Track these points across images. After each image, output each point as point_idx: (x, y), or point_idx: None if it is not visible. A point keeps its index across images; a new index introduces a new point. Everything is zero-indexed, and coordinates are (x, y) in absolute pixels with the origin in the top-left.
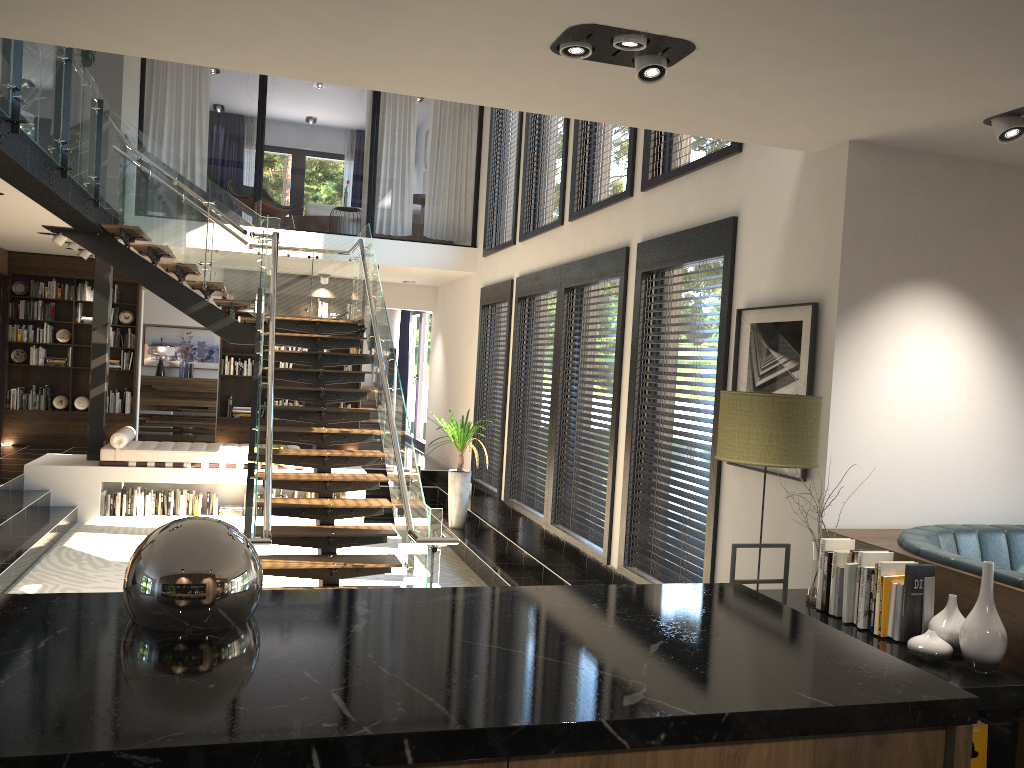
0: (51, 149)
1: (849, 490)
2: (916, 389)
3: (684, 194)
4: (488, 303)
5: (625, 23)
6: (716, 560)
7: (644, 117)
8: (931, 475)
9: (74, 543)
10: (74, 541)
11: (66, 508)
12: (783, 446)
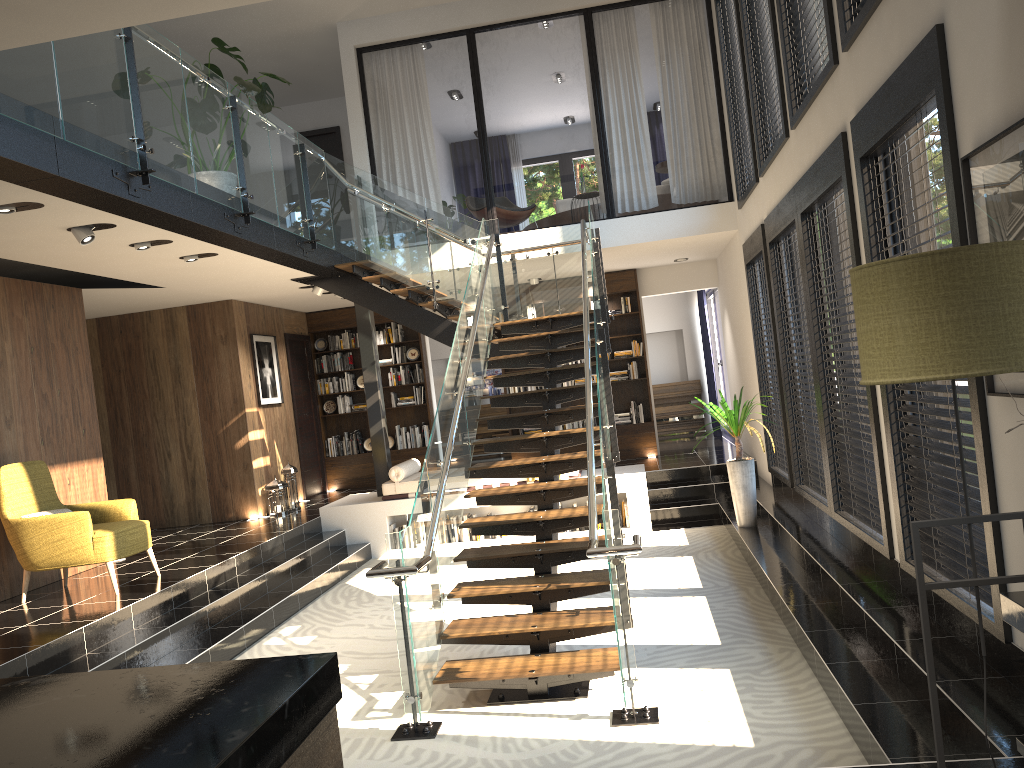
0: (223, 197)
1: None
2: None
3: (884, 28)
4: (749, 260)
5: None
6: (1003, 543)
7: None
8: None
9: (356, 580)
10: (357, 577)
11: (358, 545)
12: (955, 340)
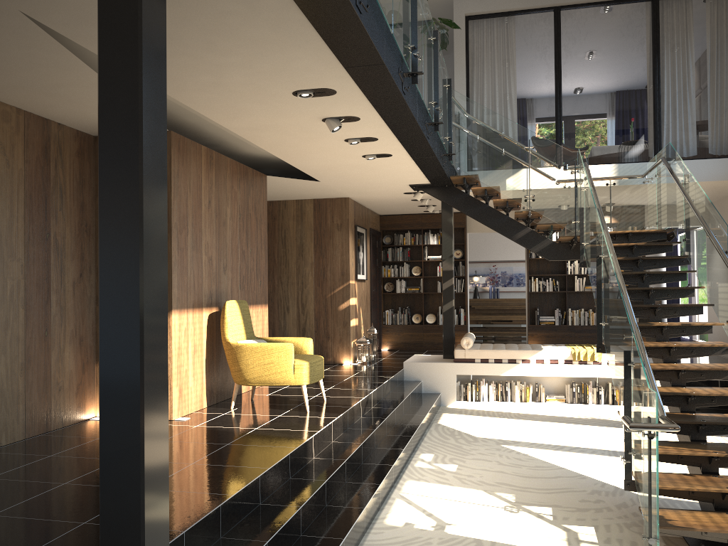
0: (429, 107)
1: None
2: None
3: None
4: None
5: None
6: None
7: None
8: None
9: (444, 421)
10: (444, 420)
11: (433, 394)
12: None
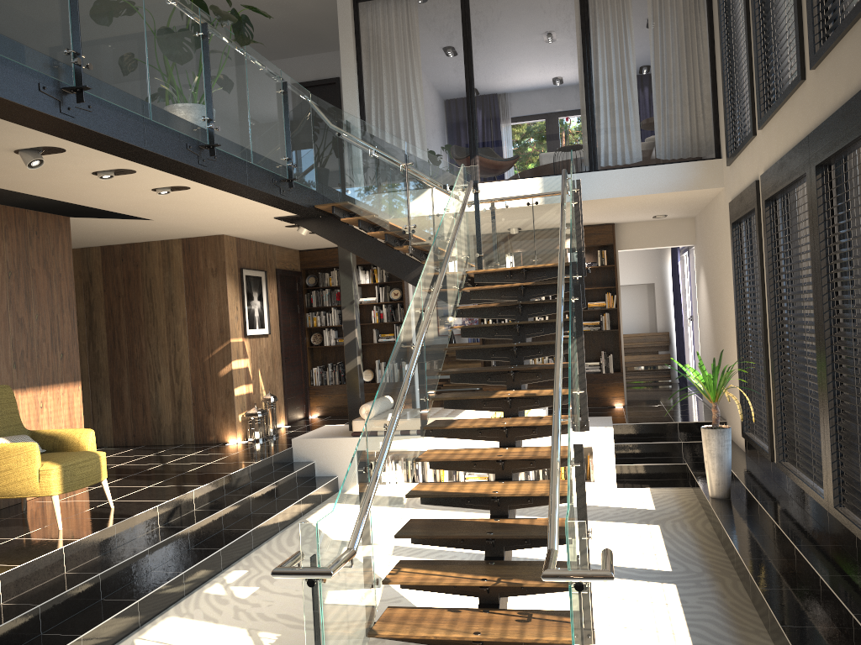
0: (185, 126)
1: None
2: None
3: None
4: (736, 218)
5: None
6: None
7: None
8: None
9: (317, 516)
10: (319, 514)
11: (326, 478)
12: None
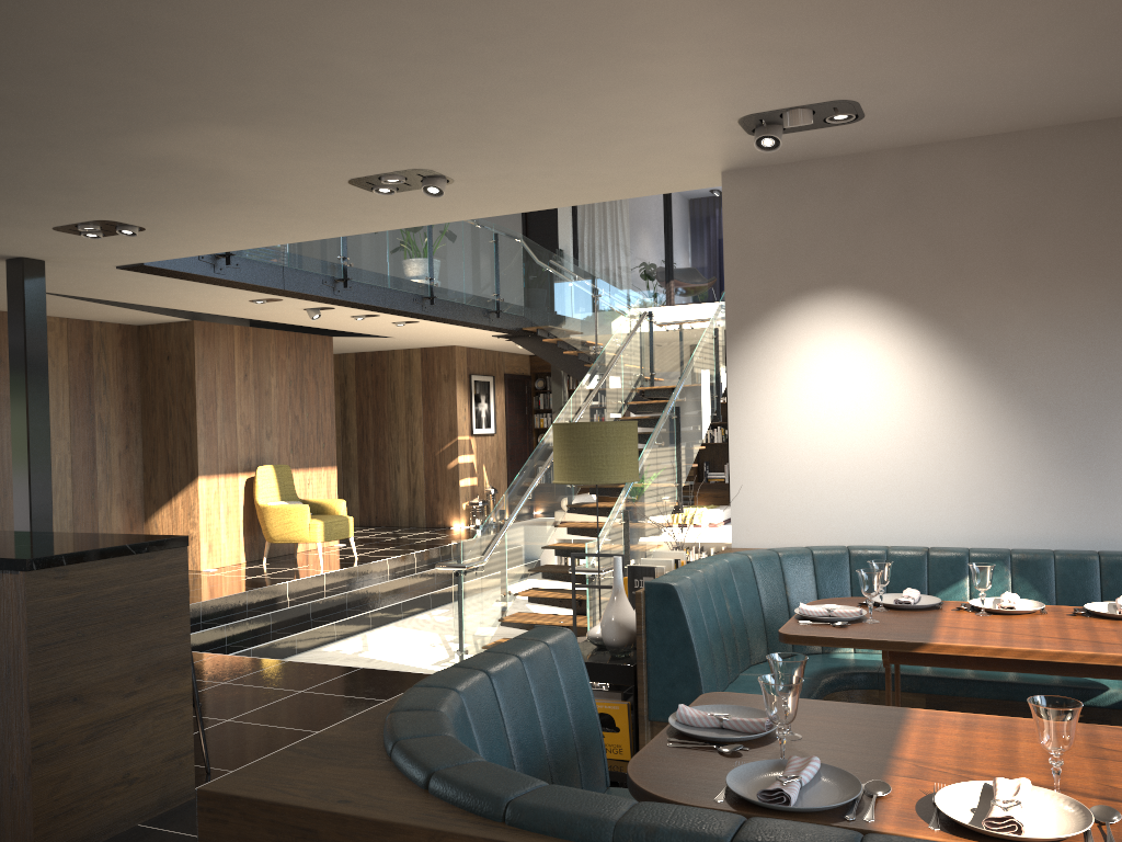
0: (412, 287)
1: (758, 510)
2: (828, 403)
3: None
4: None
5: (362, 174)
6: None
7: (546, 201)
8: (858, 493)
9: None
10: None
11: None
12: (569, 466)
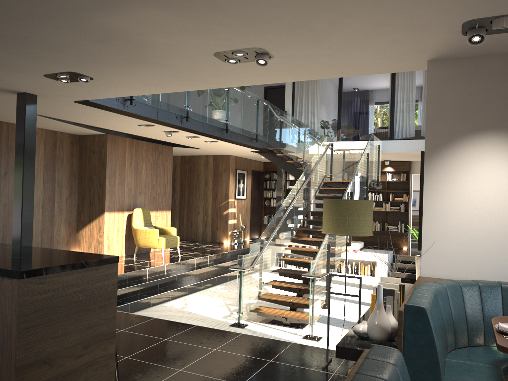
0: (218, 123)
1: (439, 256)
2: (487, 197)
3: None
4: None
5: (223, 49)
6: None
7: (317, 74)
8: (503, 250)
9: None
10: None
11: None
12: (335, 224)
